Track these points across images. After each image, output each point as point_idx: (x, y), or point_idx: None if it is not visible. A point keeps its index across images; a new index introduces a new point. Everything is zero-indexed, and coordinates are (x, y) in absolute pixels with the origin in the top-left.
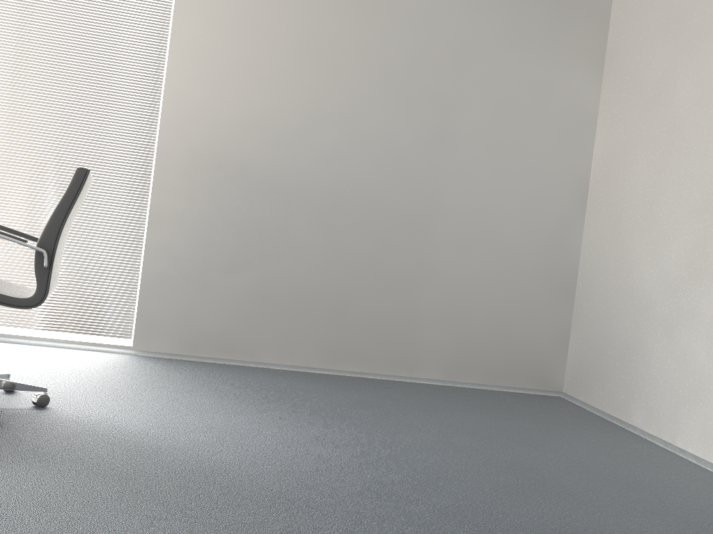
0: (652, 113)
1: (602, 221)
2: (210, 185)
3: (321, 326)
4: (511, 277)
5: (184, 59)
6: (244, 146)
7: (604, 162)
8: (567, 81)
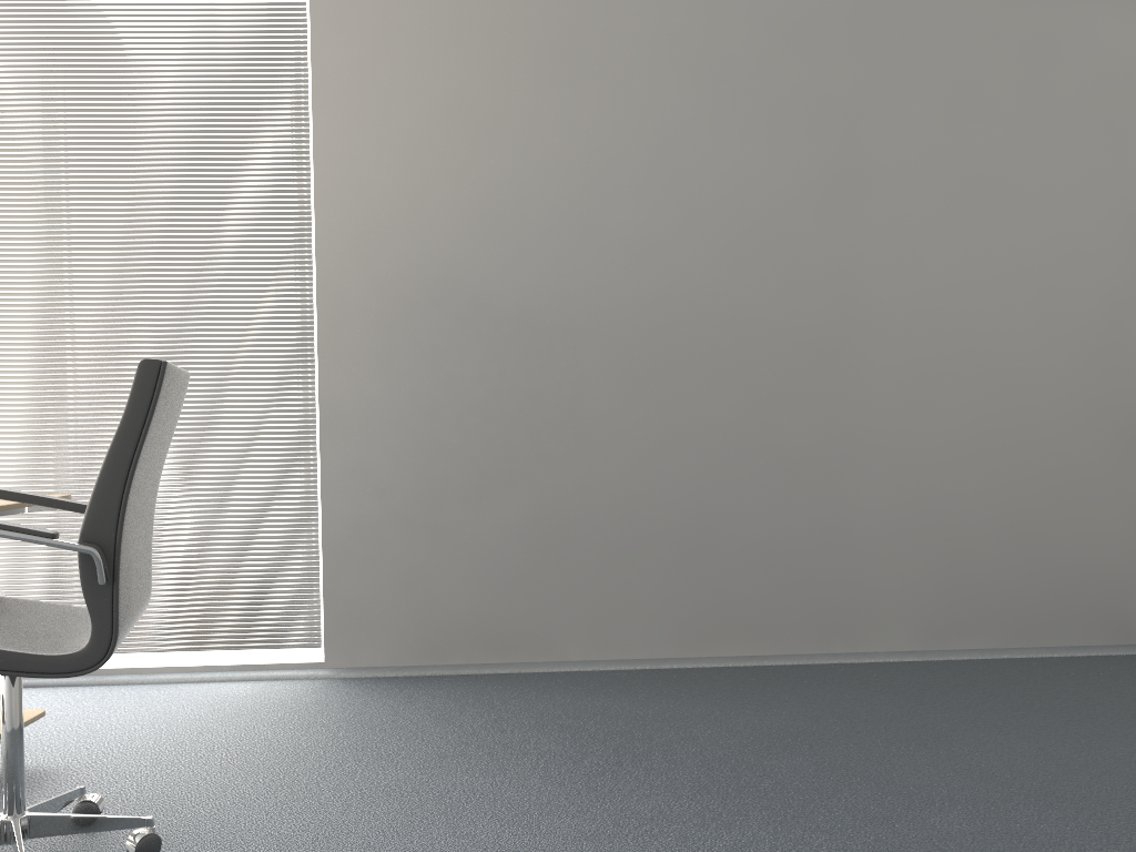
0: None
1: None
2: (423, 341)
3: (668, 577)
4: (1027, 430)
5: (343, 114)
6: (474, 258)
7: None
8: (1086, 25)
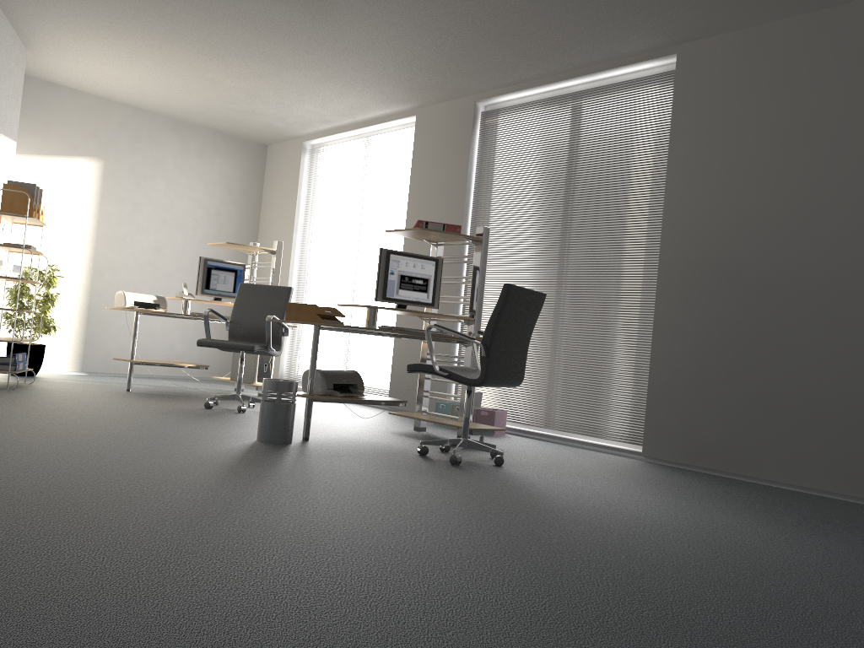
0: None
1: None
2: (706, 292)
3: (834, 442)
4: None
5: (680, 177)
6: (737, 248)
7: None
8: None
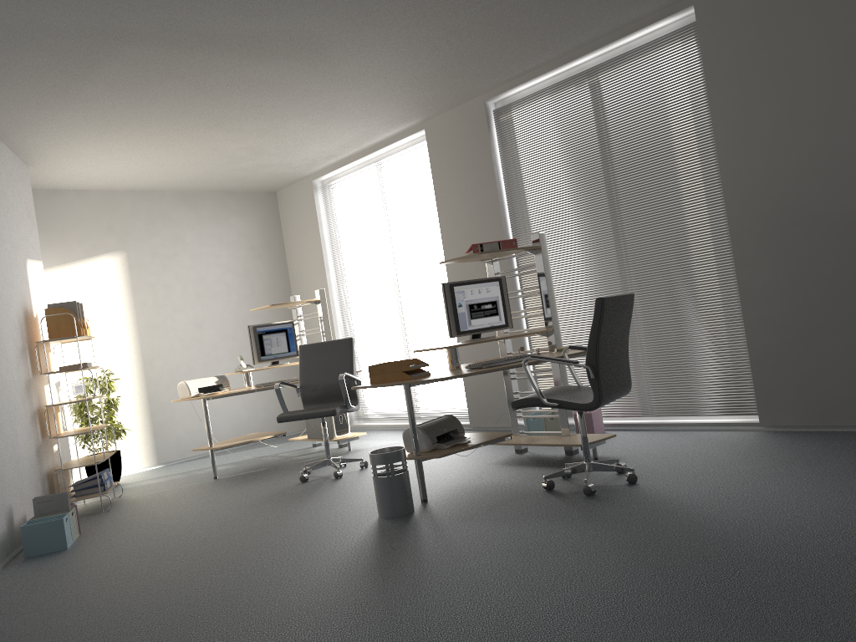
0: None
1: None
2: (789, 245)
3: None
4: None
5: (729, 132)
6: (813, 192)
7: None
8: None
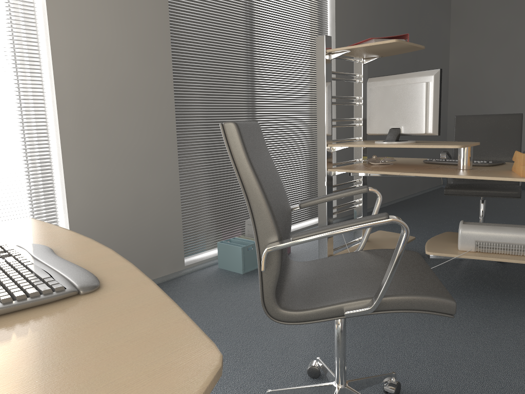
0: (500, 46)
1: (465, 98)
2: None
3: (391, 177)
4: None
5: (341, 20)
6: None
7: (461, 68)
8: (443, 25)
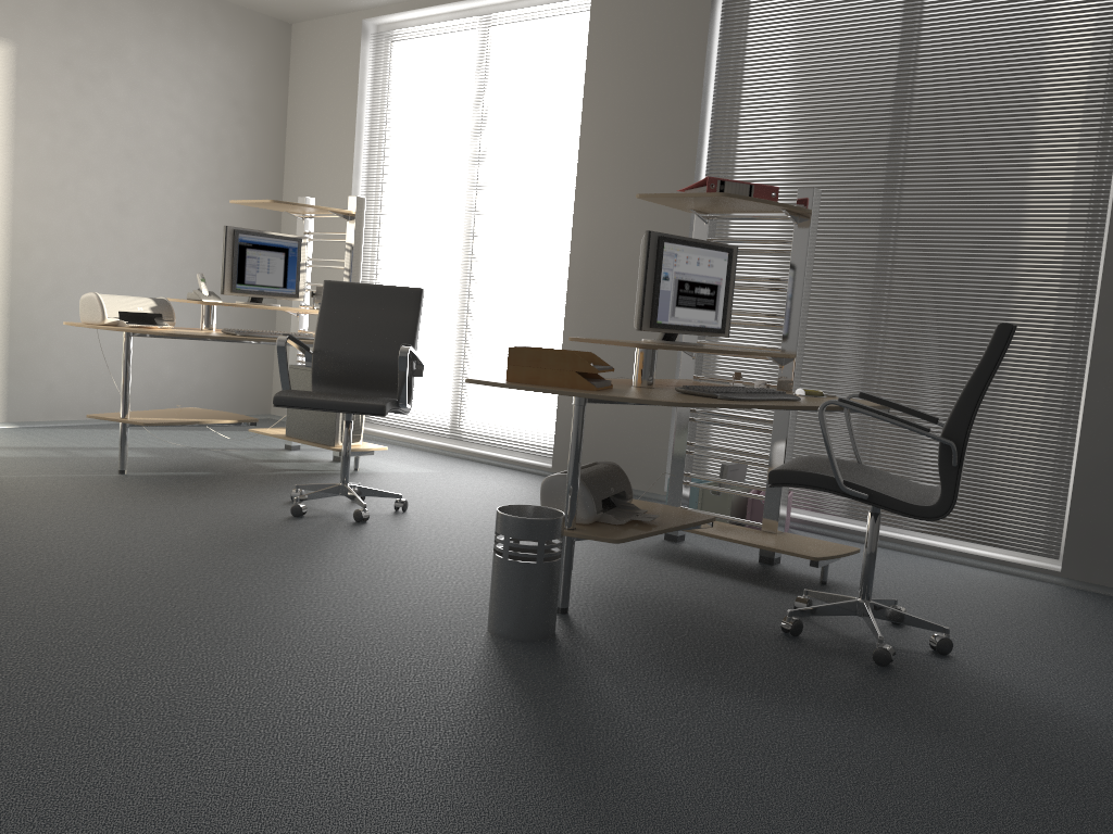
0: None
1: None
2: None
3: None
4: None
5: None
6: None
7: None
8: None
